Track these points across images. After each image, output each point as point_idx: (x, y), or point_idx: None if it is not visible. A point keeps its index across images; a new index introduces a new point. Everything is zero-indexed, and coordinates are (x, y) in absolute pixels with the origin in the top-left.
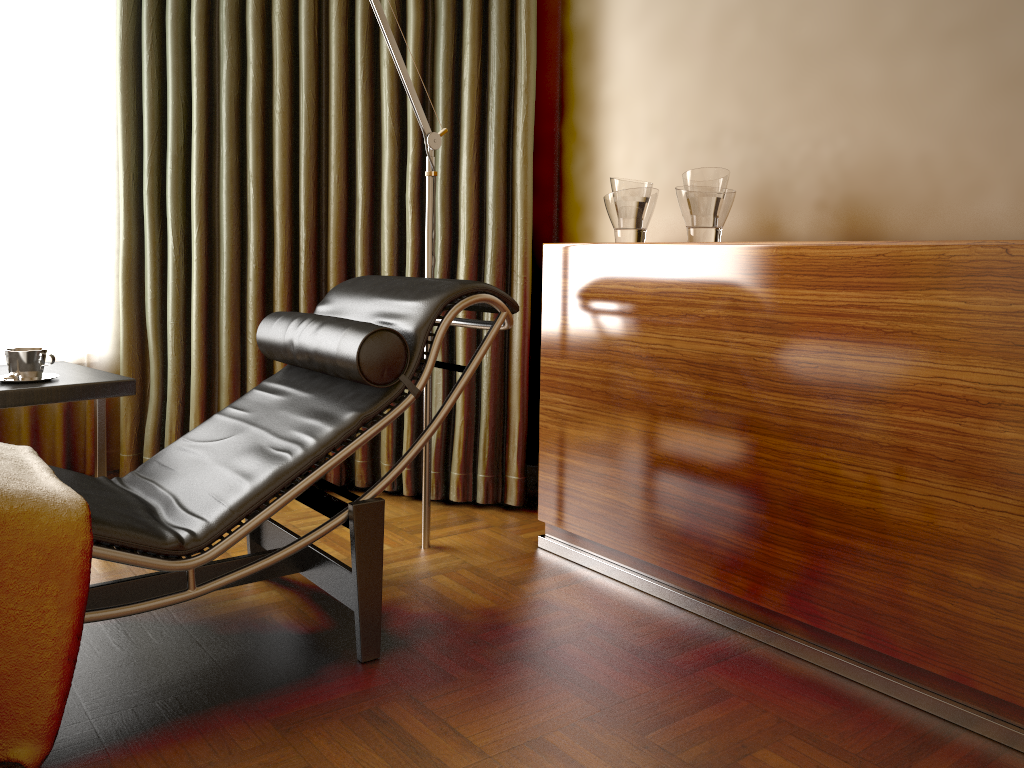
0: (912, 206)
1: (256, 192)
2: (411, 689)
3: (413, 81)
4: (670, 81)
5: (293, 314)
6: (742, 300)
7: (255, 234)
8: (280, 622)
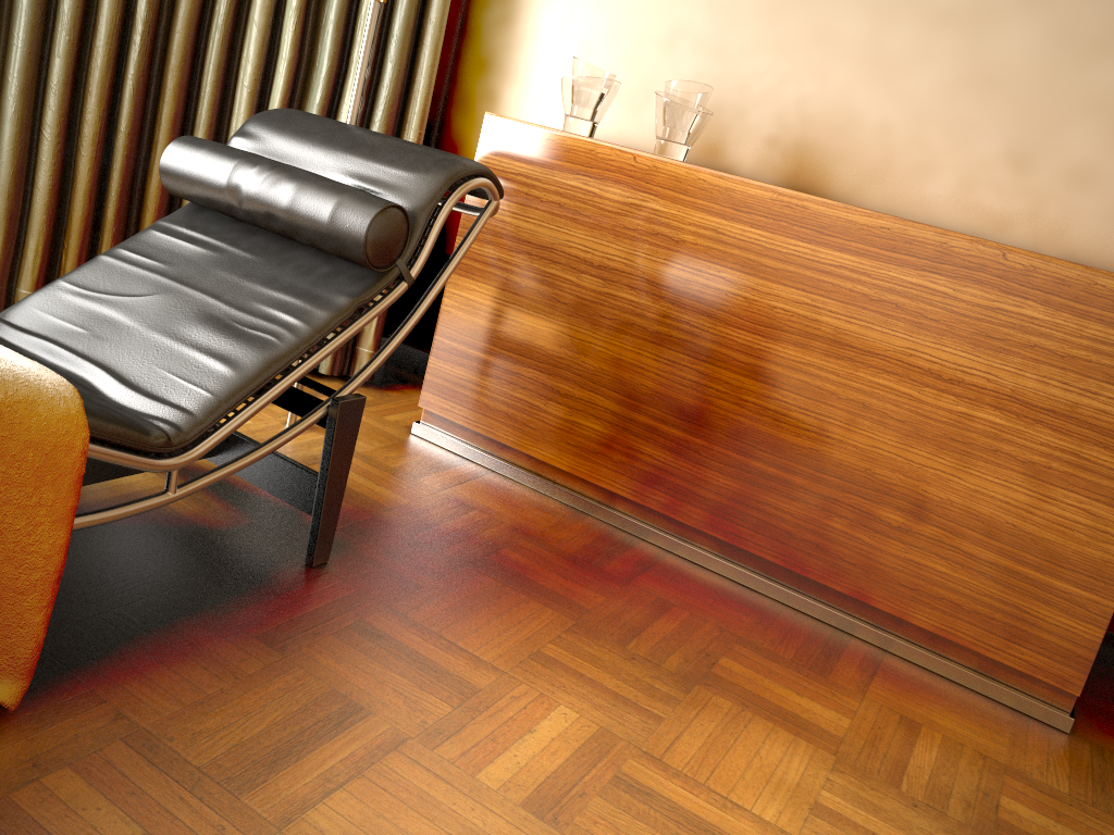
0: (862, 168)
1: None
2: (384, 599)
3: None
4: None
5: (228, 149)
6: (727, 235)
7: None
8: (183, 513)
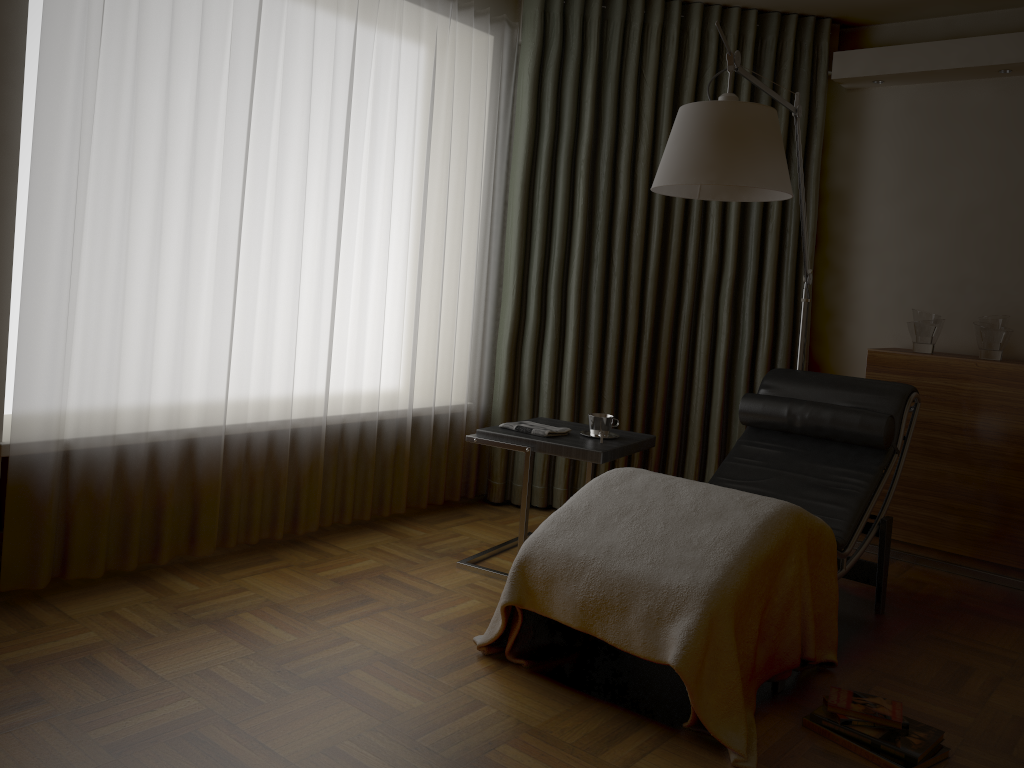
0: None
1: (619, 291)
2: (929, 625)
3: (736, 221)
4: (921, 242)
5: (777, 397)
6: None
7: (617, 322)
8: None
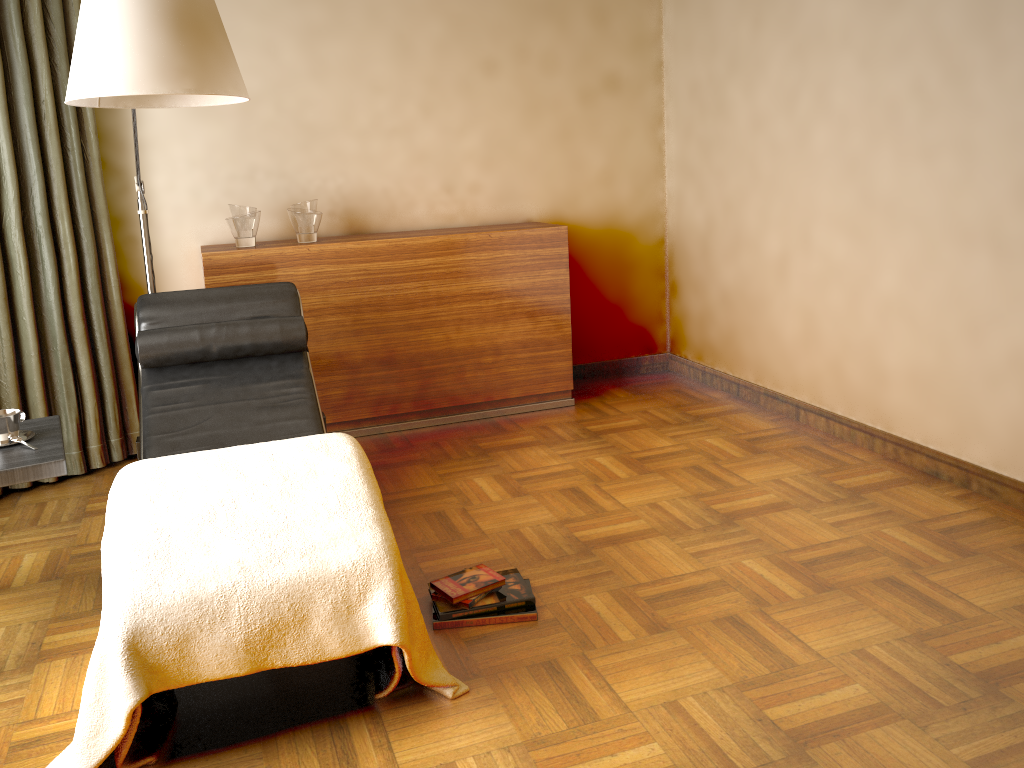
0: (382, 213)
1: None
2: None
3: (7, 123)
4: (206, 133)
5: (180, 328)
6: (372, 269)
7: None
8: None
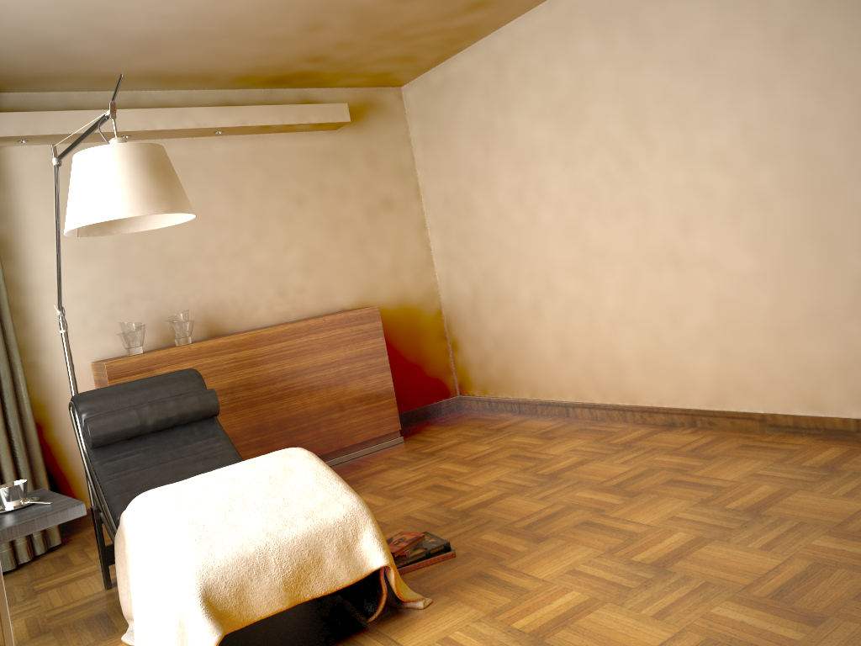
0: (233, 317)
1: None
2: None
3: None
4: (88, 272)
5: (119, 410)
6: (240, 357)
7: None
8: None
